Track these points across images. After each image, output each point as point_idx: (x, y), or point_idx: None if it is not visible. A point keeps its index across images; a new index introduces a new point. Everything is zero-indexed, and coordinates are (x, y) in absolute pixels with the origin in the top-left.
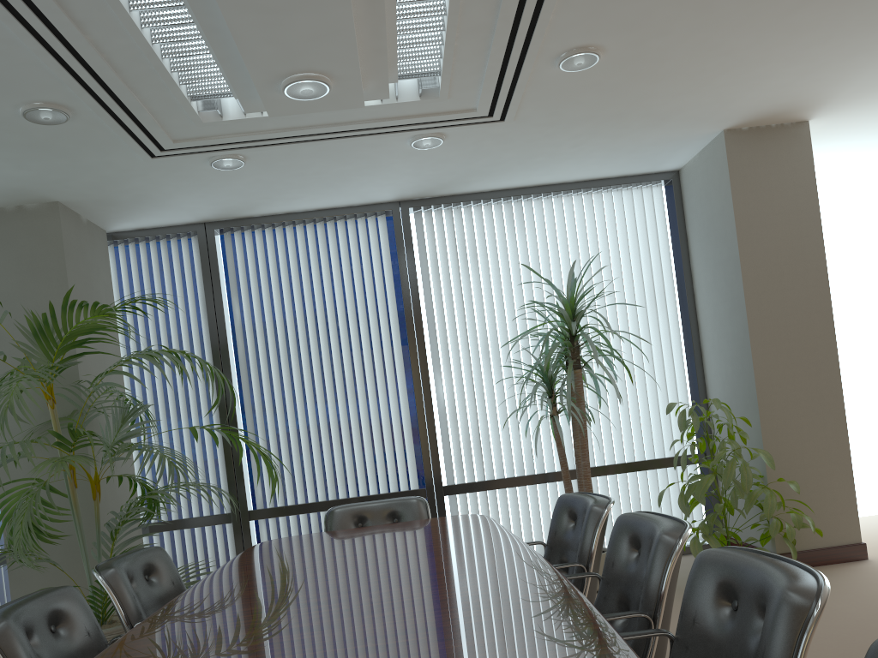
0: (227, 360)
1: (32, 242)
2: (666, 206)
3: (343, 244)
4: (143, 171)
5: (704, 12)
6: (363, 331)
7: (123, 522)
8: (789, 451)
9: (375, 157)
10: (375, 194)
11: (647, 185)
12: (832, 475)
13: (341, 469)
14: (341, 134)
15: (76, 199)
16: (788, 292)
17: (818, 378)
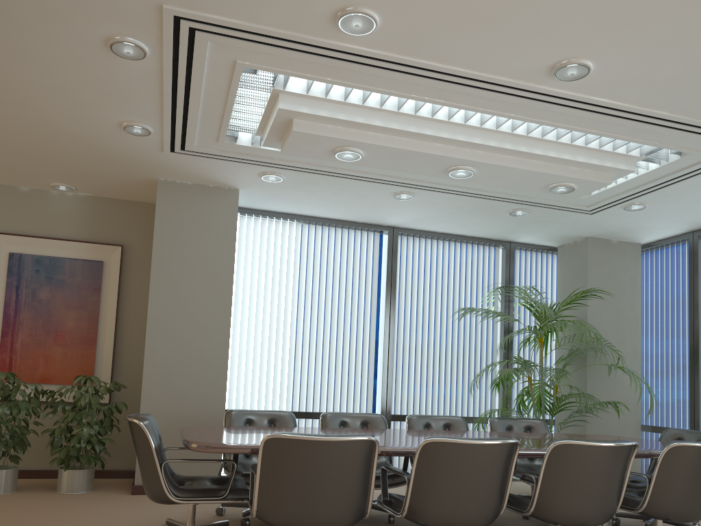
0: (697, 324)
1: (576, 260)
2: None
3: None
4: (601, 219)
5: None
6: None
7: (556, 408)
8: None
9: None
10: None
11: None
12: None
13: None
14: (669, 182)
15: (594, 234)
16: None
17: None
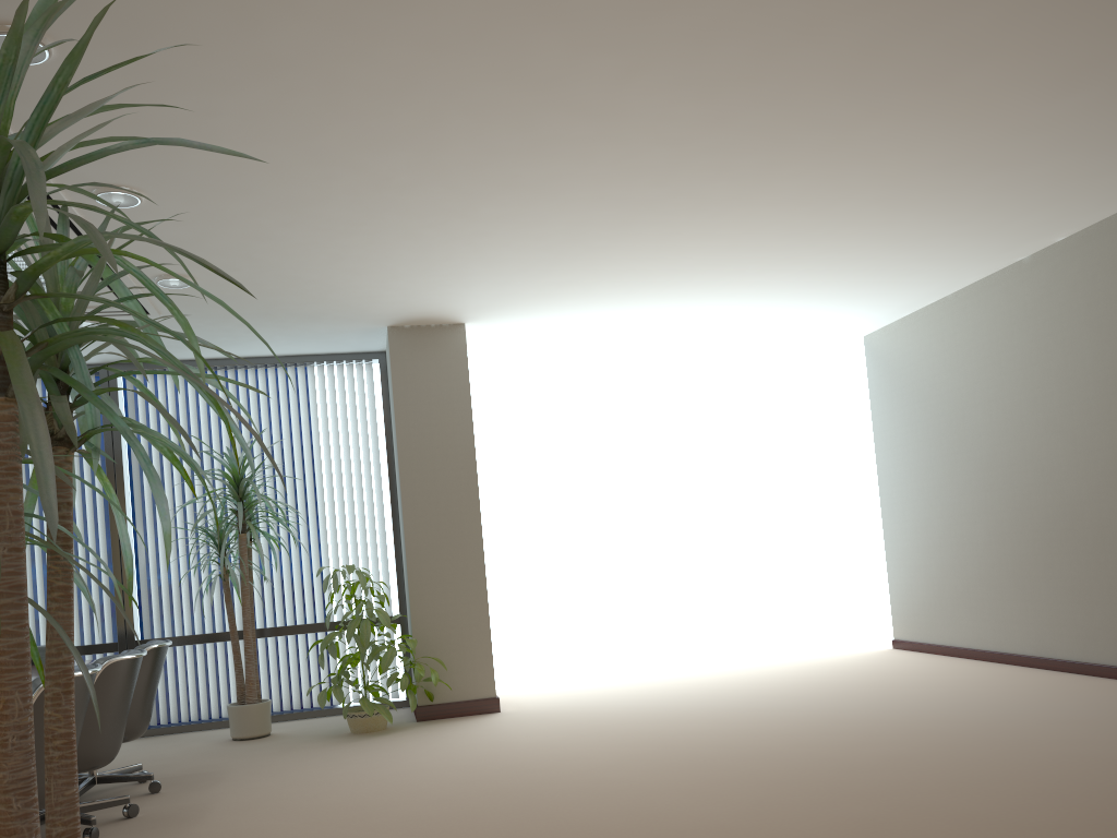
0: None
1: None
2: (379, 382)
3: None
4: None
5: (254, 260)
6: None
7: None
8: (434, 614)
9: None
10: None
11: (360, 362)
12: (472, 636)
13: (33, 622)
14: None
15: None
16: (440, 472)
17: (463, 549)
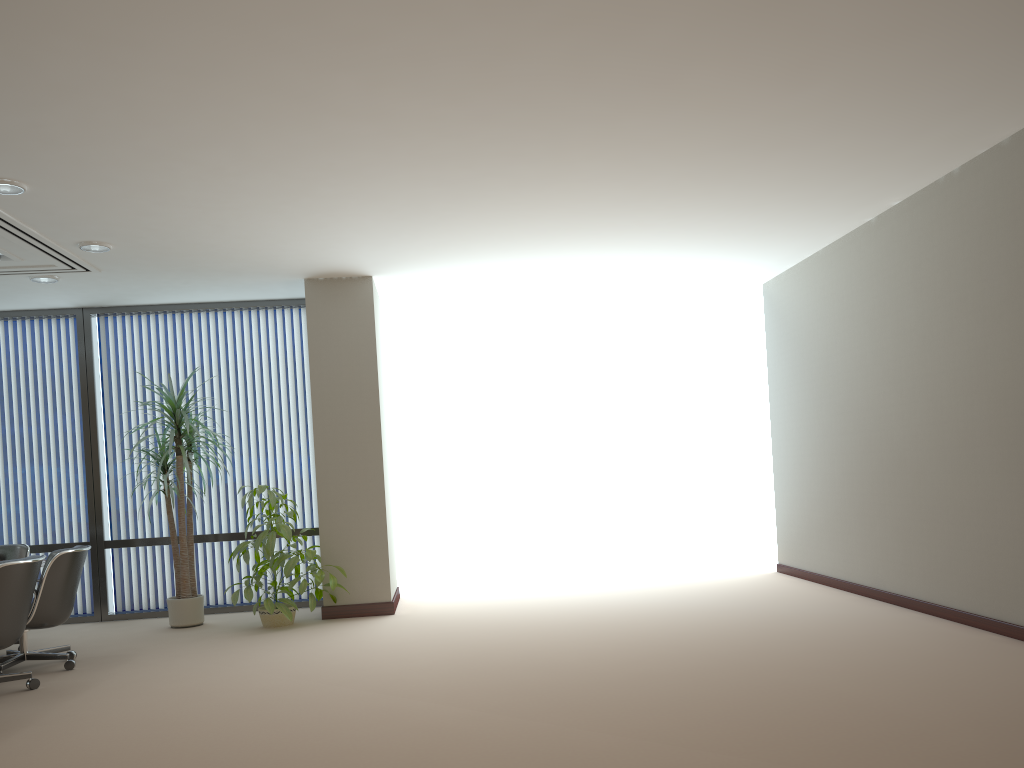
0: None
1: None
2: None
3: (37, 339)
4: None
5: (152, 230)
6: (50, 411)
7: None
8: (339, 528)
9: (15, 284)
10: (53, 303)
11: (296, 307)
12: (371, 549)
13: (24, 522)
14: None
15: None
16: (347, 407)
17: (366, 474)
